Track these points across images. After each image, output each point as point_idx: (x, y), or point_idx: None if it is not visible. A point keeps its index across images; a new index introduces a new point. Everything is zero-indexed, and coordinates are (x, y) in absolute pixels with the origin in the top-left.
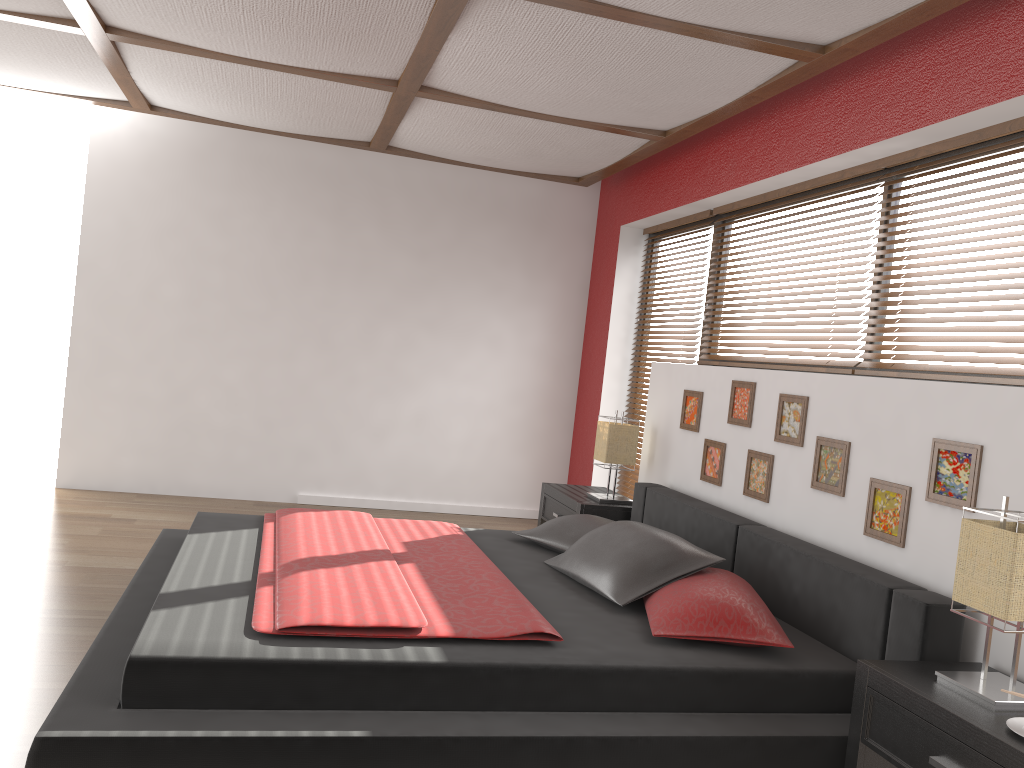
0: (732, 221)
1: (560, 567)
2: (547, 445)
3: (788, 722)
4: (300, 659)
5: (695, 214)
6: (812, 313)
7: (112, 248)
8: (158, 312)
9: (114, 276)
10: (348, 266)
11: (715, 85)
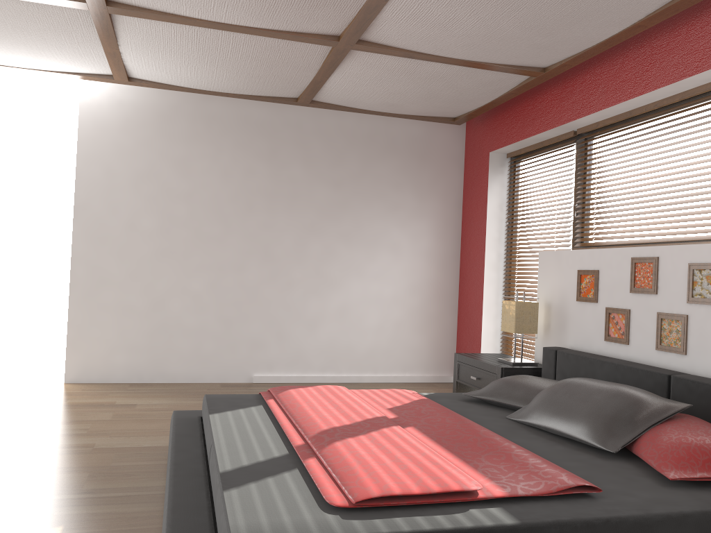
0: (596, 137)
1: (527, 421)
2: (439, 325)
3: None
4: (390, 532)
5: (558, 136)
6: (692, 199)
7: (100, 192)
8: (138, 240)
9: (103, 213)
10: (281, 196)
11: (613, 16)
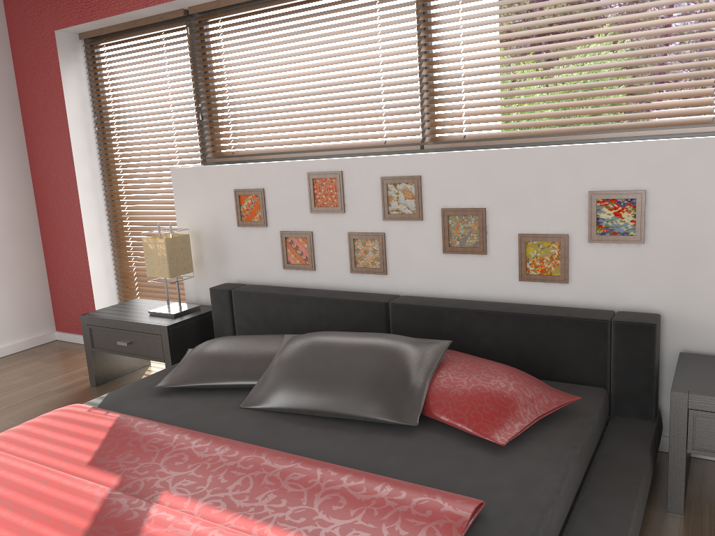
0: (216, 19)
1: (278, 407)
2: (22, 272)
3: (615, 462)
4: None
5: (161, 14)
6: (353, 101)
7: None
8: None
9: None
10: None
11: None
